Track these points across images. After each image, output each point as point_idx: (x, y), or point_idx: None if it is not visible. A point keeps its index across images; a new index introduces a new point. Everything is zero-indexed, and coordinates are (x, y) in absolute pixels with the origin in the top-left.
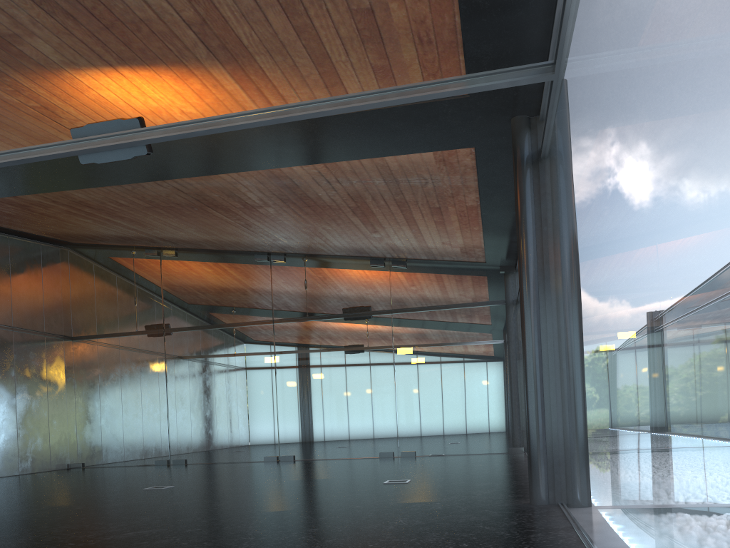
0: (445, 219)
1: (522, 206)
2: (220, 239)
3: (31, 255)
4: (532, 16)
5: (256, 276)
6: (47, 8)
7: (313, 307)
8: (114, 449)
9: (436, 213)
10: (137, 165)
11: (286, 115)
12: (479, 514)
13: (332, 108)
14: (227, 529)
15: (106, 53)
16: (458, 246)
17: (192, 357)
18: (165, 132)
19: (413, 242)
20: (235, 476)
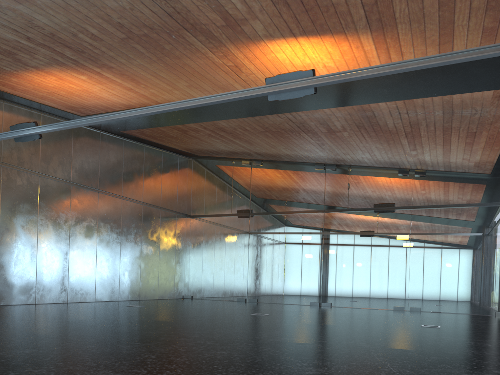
0: (475, 141)
1: None
2: (297, 154)
3: (173, 163)
4: None
5: (315, 180)
6: (275, 0)
7: (353, 202)
8: (212, 288)
9: (470, 136)
10: (272, 103)
11: (421, 65)
12: None
13: (458, 58)
14: (345, 343)
15: (296, 28)
16: (474, 161)
17: (267, 232)
18: (330, 78)
19: (439, 158)
20: (302, 312)
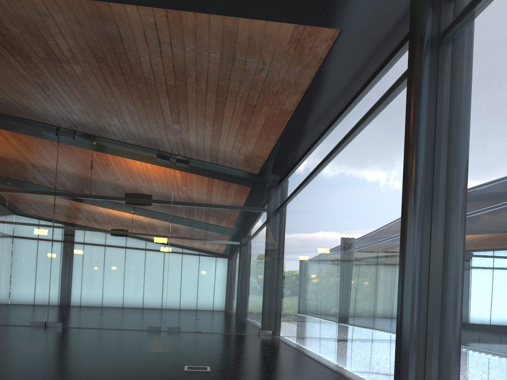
0: (252, 121)
1: (419, 89)
2: (9, 99)
3: None
4: None
5: (42, 148)
6: None
7: (97, 186)
8: None
9: (248, 112)
10: None
11: None
12: None
13: None
14: None
15: None
16: (245, 154)
17: None
18: None
19: (206, 142)
20: (2, 345)
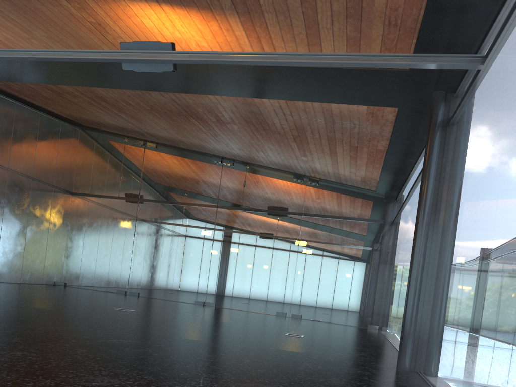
0: (358, 155)
1: (429, 156)
2: (191, 141)
3: (53, 129)
4: (477, 19)
5: (211, 172)
6: None
7: (247, 201)
8: (89, 276)
9: (353, 150)
10: (151, 77)
11: (281, 60)
12: (362, 369)
13: (316, 61)
14: (183, 349)
15: None
16: (360, 176)
17: (155, 222)
18: (190, 57)
19: (329, 168)
20: (176, 311)
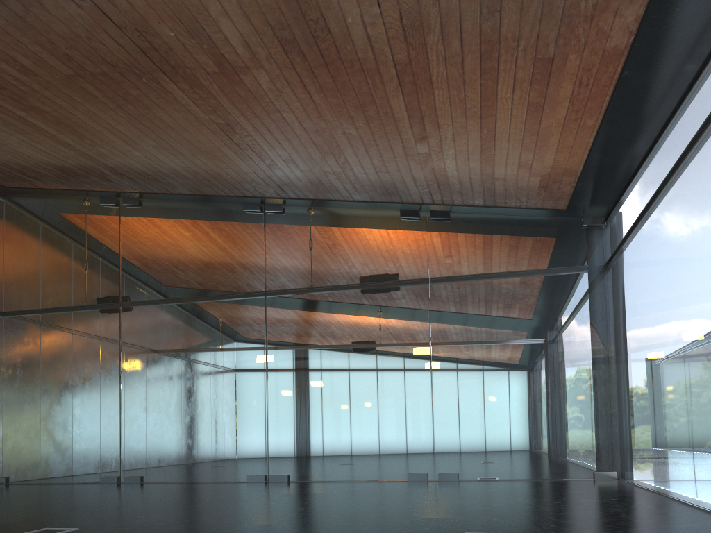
0: (548, 96)
1: None
2: (194, 167)
3: None
4: None
5: (245, 232)
6: None
7: (320, 273)
8: (48, 460)
9: (540, 79)
10: None
11: None
12: None
13: None
14: None
15: None
16: (541, 172)
17: (156, 339)
18: None
19: (473, 166)
20: (195, 508)
